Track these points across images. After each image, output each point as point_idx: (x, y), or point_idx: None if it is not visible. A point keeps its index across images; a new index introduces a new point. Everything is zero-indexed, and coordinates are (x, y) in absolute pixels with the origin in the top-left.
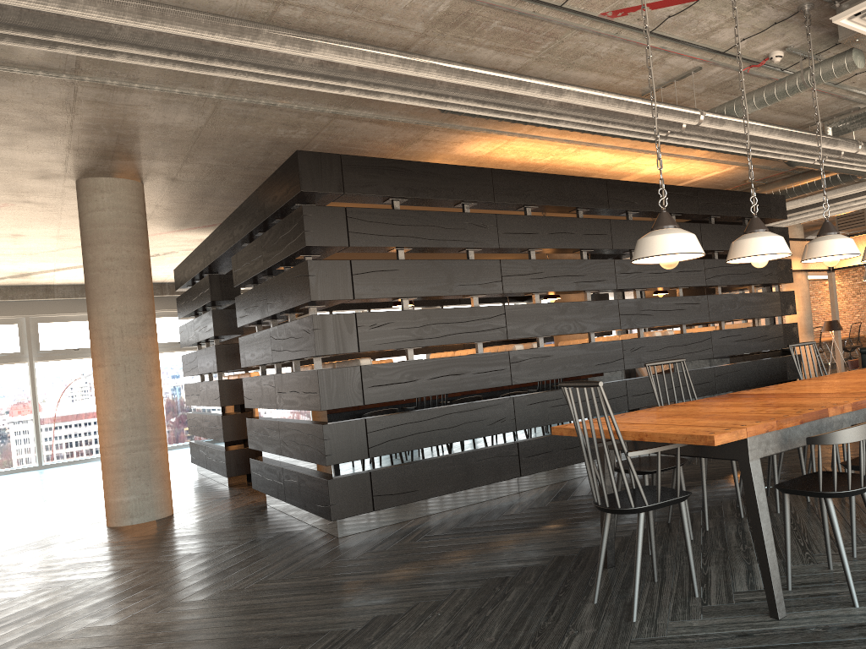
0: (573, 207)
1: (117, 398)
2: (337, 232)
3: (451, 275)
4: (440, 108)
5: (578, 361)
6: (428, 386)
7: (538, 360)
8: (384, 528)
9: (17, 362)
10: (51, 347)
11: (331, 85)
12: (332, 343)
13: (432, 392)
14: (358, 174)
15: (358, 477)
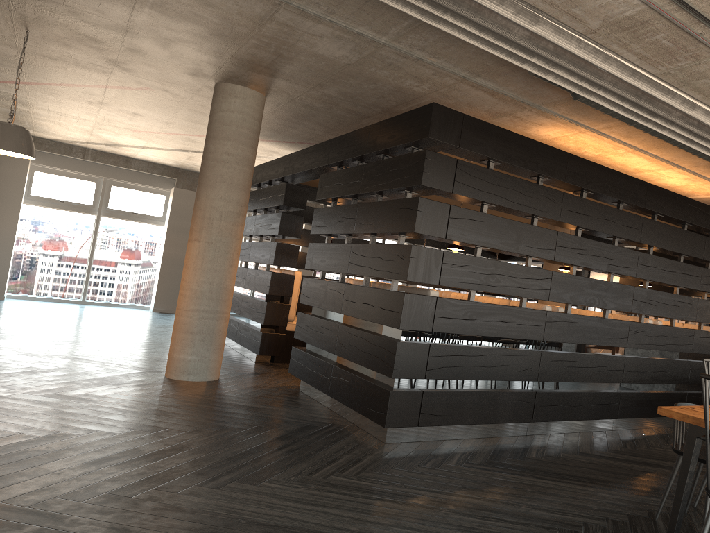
0: (619, 200)
1: (203, 271)
2: (446, 179)
3: (520, 236)
4: (585, 96)
5: (595, 332)
6: (482, 327)
7: (566, 324)
8: (422, 443)
9: (87, 213)
10: (116, 207)
11: (516, 57)
12: (421, 273)
13: (484, 333)
14: (472, 133)
15: (412, 394)
